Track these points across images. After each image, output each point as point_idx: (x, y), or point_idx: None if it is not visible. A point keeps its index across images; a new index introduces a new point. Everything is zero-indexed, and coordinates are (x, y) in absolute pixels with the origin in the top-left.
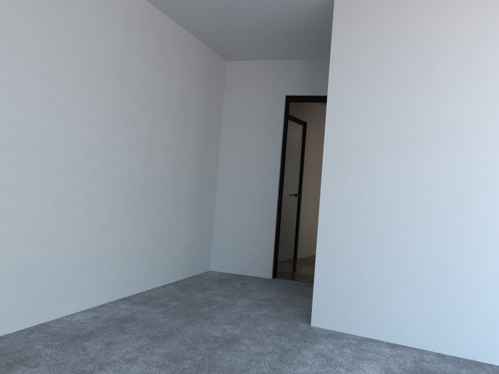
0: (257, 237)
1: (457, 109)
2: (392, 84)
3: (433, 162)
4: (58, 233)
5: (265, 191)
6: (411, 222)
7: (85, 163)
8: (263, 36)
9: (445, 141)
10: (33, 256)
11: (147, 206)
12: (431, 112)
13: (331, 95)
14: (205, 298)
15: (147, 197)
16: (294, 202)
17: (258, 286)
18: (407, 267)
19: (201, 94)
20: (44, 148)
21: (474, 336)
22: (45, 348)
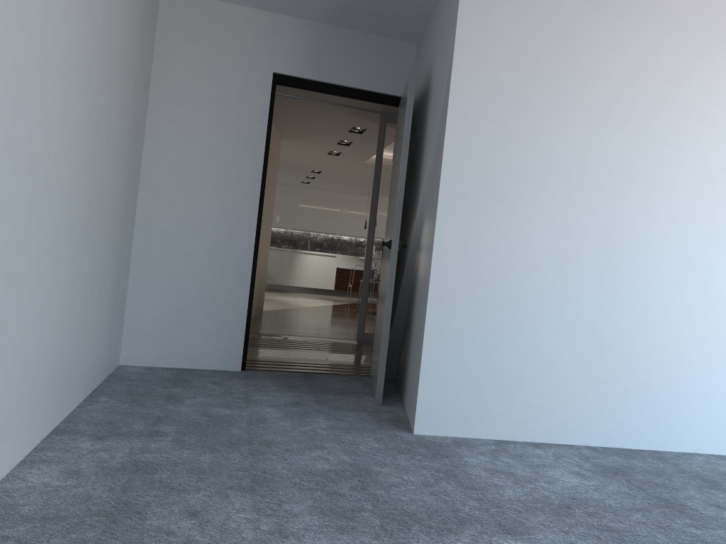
0: (215, 305)
1: (619, 144)
2: (542, 97)
3: (588, 208)
4: (7, 306)
5: (233, 228)
6: (558, 284)
7: (42, 157)
8: None
9: (604, 182)
10: None
11: (85, 248)
12: (589, 142)
13: (454, 96)
14: (202, 413)
15: (86, 232)
16: None
17: (244, 384)
18: (551, 342)
19: (140, 42)
20: (7, 116)
21: (624, 420)
22: None
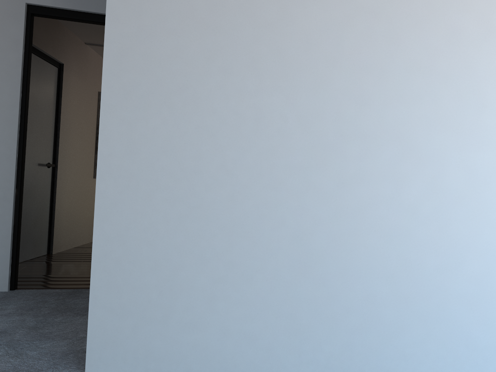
0: None
1: (319, 20)
2: None
3: (286, 96)
4: None
5: None
6: (254, 186)
7: None
8: None
9: (303, 65)
10: None
11: None
12: (283, 20)
13: None
14: None
15: None
16: (46, 176)
17: None
18: (249, 256)
19: None
20: None
21: (345, 343)
22: None
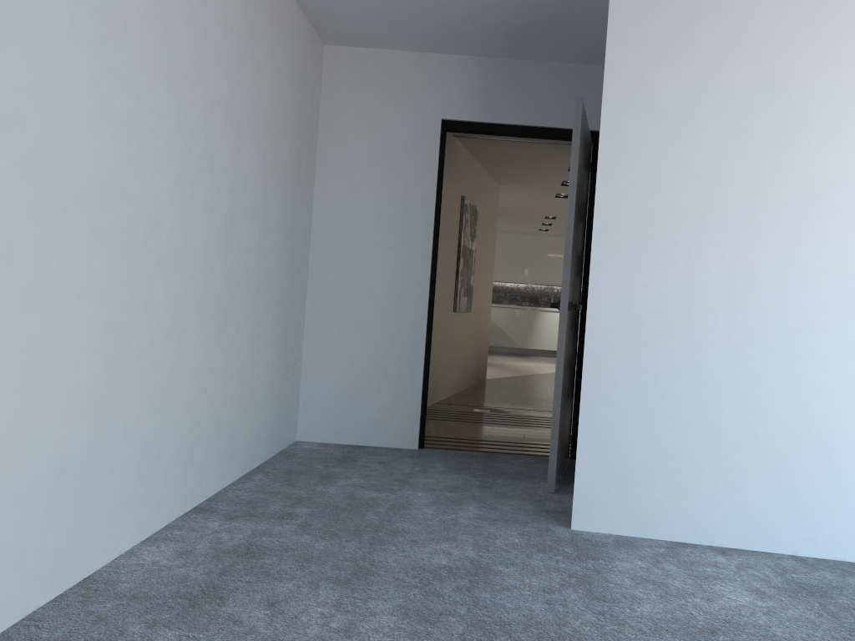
0: (389, 377)
1: (826, 167)
2: (717, 119)
3: (785, 252)
4: (110, 388)
5: (405, 293)
6: (748, 349)
7: (149, 241)
8: (429, 6)
9: (805, 218)
10: (75, 439)
11: (226, 325)
12: (784, 169)
13: (607, 130)
14: (348, 496)
15: (226, 308)
16: None
17: (411, 464)
18: (741, 423)
19: (295, 106)
20: (92, 208)
21: (847, 525)
22: (154, 629)
